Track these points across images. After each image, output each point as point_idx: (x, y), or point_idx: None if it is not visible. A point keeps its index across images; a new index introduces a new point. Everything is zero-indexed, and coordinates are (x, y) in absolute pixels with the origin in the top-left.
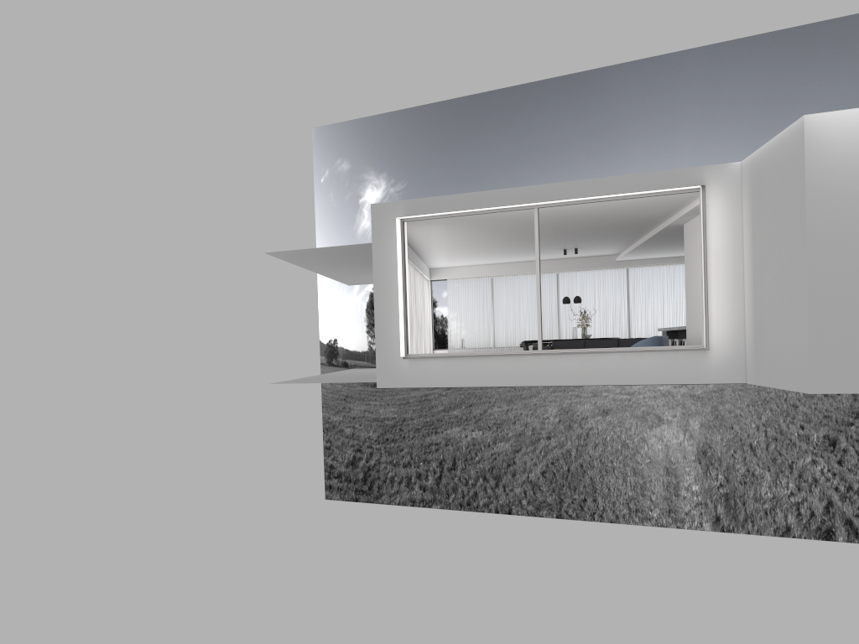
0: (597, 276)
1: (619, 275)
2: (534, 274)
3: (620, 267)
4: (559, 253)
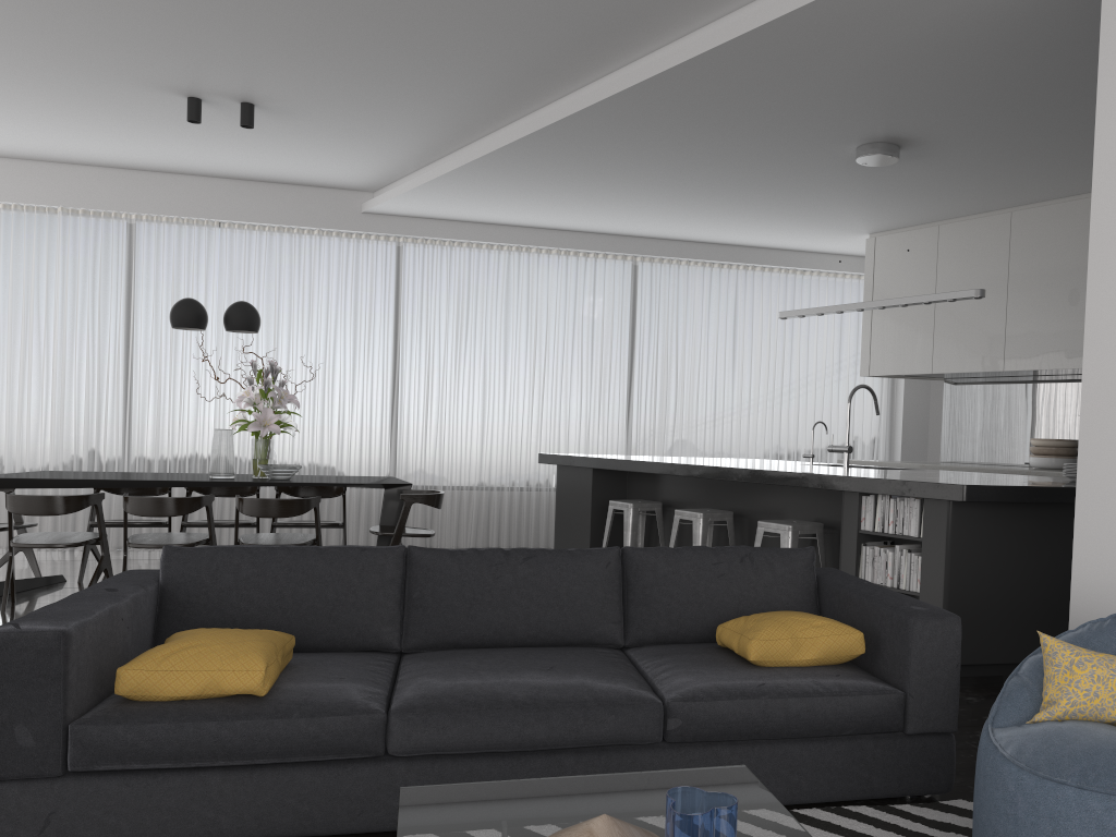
0: (292, 254)
1: (371, 262)
2: (32, 212)
3: (377, 234)
4: (159, 129)
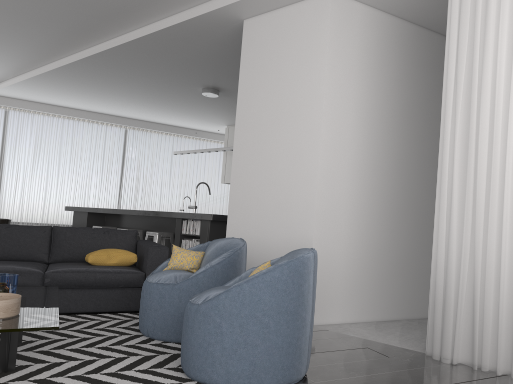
0: None
1: None
2: None
3: None
4: None
